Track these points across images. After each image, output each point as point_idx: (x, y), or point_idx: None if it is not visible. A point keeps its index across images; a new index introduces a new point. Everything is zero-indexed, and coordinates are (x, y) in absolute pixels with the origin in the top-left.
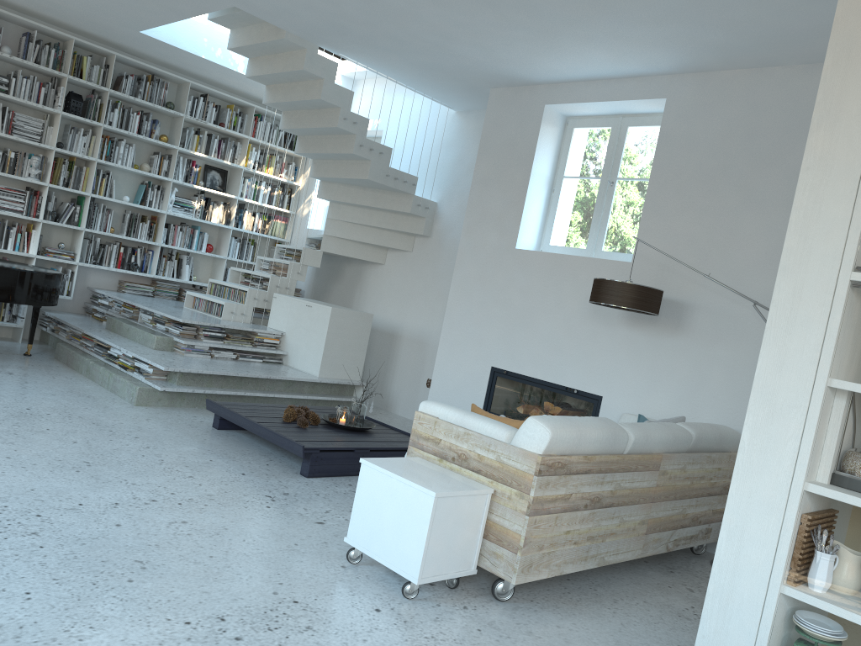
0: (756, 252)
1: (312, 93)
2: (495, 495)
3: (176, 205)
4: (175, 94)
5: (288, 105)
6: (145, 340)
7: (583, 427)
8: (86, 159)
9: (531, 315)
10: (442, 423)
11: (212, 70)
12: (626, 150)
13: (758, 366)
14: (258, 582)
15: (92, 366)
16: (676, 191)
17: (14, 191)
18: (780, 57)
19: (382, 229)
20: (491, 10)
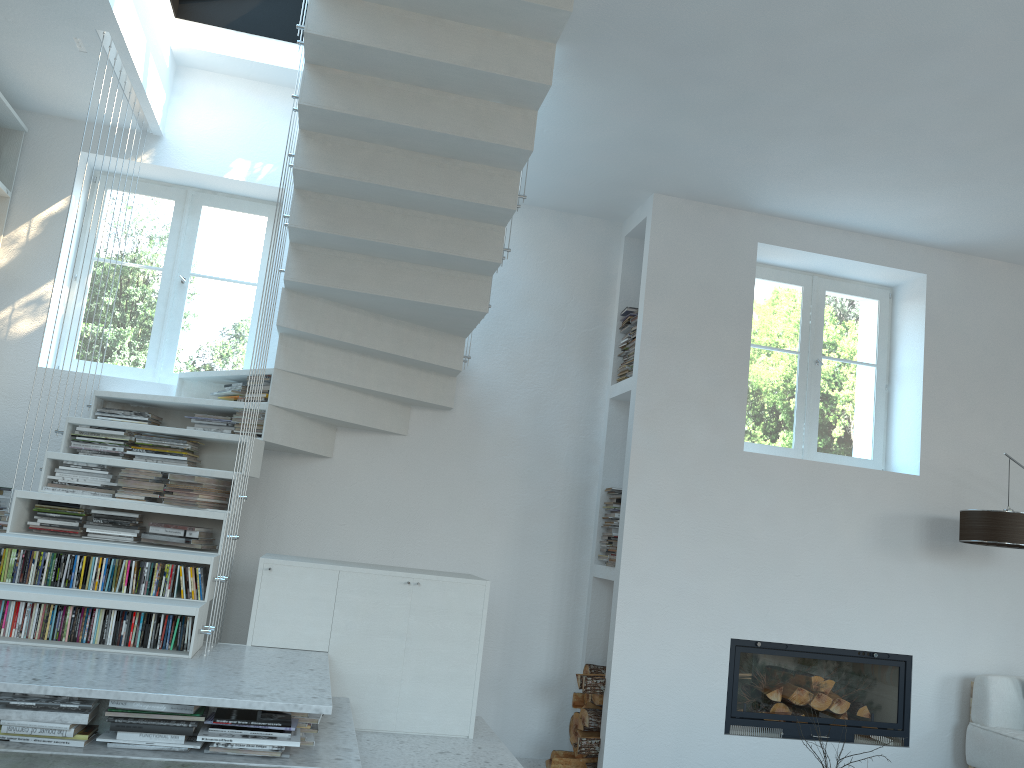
0: None
1: (502, 132)
2: None
3: None
4: None
5: (377, 130)
6: None
7: None
8: None
9: (788, 551)
10: None
11: None
12: (828, 320)
13: None
14: None
15: None
16: (957, 390)
17: None
18: None
19: (366, 393)
20: (1002, 134)
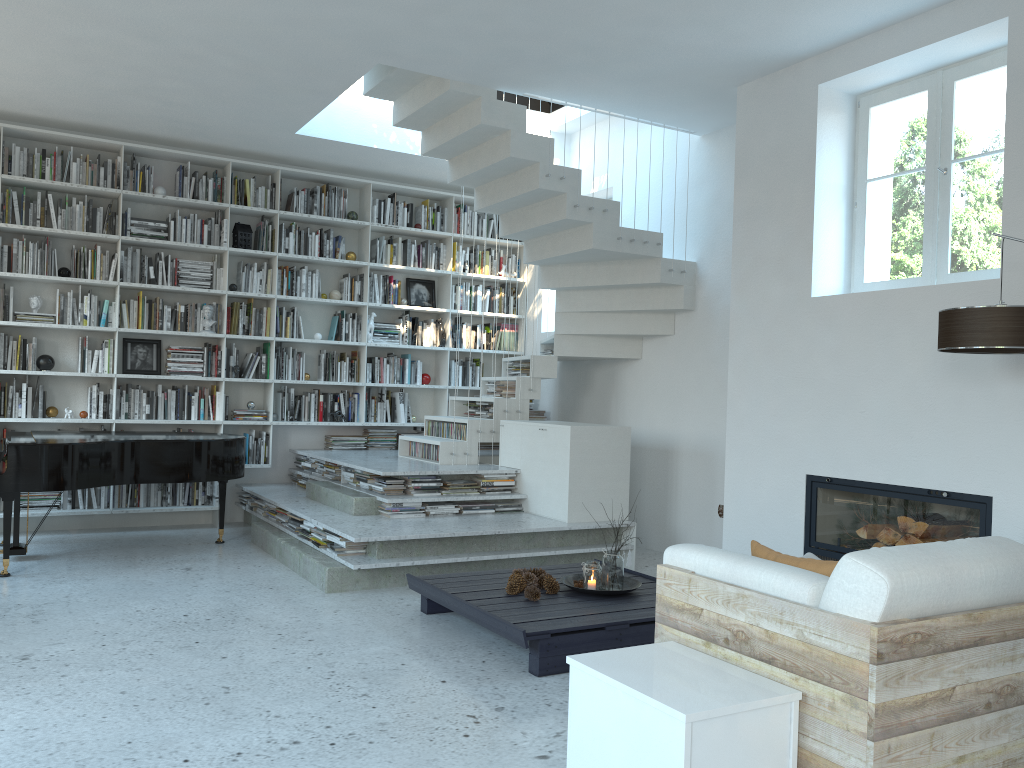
0: None
1: (499, 153)
2: (806, 702)
3: (377, 333)
4: (358, 202)
5: (478, 177)
6: (343, 504)
7: (955, 561)
8: (264, 298)
9: (853, 388)
10: (700, 581)
11: (391, 161)
12: (958, 116)
13: None
14: None
15: (283, 547)
16: None
17: (190, 350)
18: None
19: (629, 312)
20: None
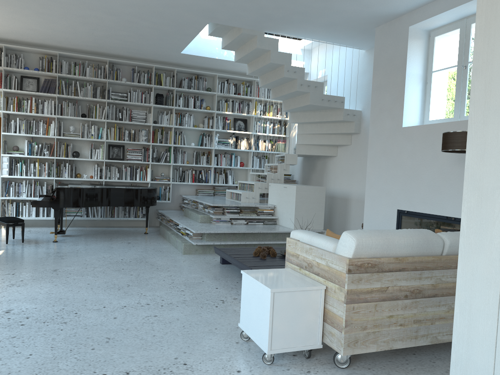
0: None
1: (266, 60)
2: (327, 290)
3: (219, 143)
4: (212, 83)
5: (259, 72)
6: (196, 218)
7: (392, 236)
8: (169, 127)
9: (417, 170)
10: (299, 243)
11: (225, 64)
12: (472, 40)
13: (466, 159)
14: (170, 351)
15: (169, 235)
16: None
17: (136, 150)
18: None
19: (330, 134)
20: None
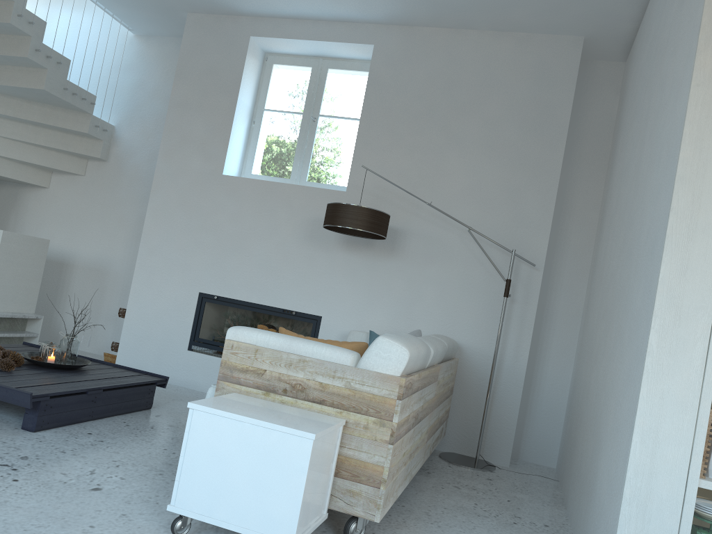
0: (460, 186)
1: None
2: (346, 426)
3: None
4: None
5: None
6: None
7: (417, 344)
8: None
9: (243, 240)
10: (267, 351)
11: None
12: (327, 90)
13: (662, 271)
14: None
15: None
16: (386, 129)
17: None
18: (479, 21)
19: (50, 149)
20: None
